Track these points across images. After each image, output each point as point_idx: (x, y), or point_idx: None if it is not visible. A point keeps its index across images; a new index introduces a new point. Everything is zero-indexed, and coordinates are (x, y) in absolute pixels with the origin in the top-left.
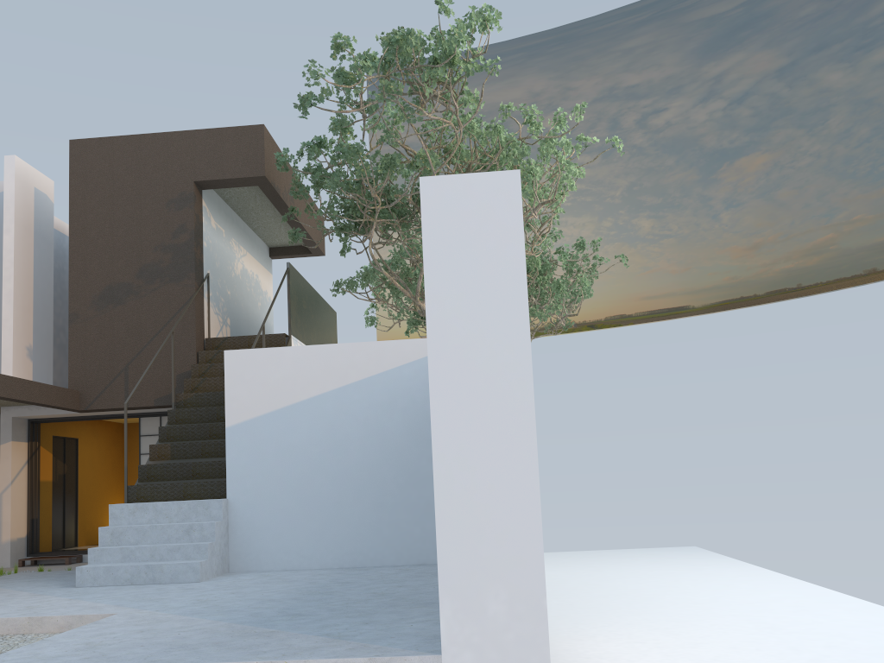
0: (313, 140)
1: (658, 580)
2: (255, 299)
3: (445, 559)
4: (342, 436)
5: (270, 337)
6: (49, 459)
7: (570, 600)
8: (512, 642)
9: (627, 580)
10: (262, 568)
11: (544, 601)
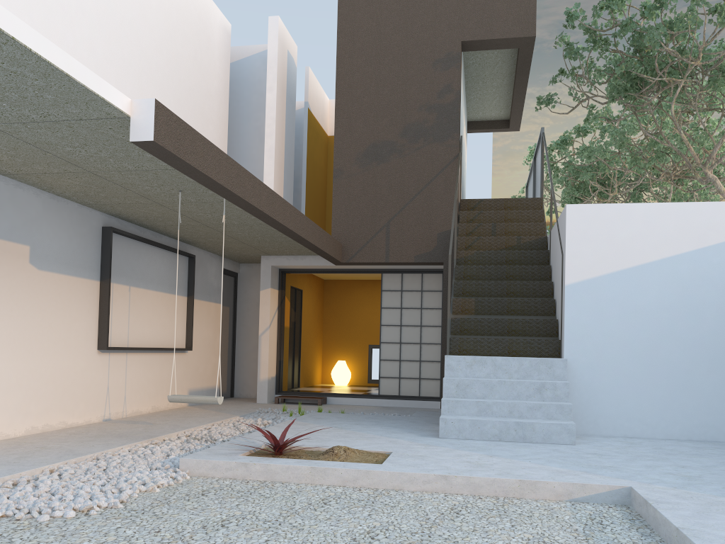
0: None
1: None
2: (464, 169)
3: None
4: (696, 302)
5: (527, 200)
6: (288, 307)
7: None
8: None
9: None
10: (599, 432)
11: None
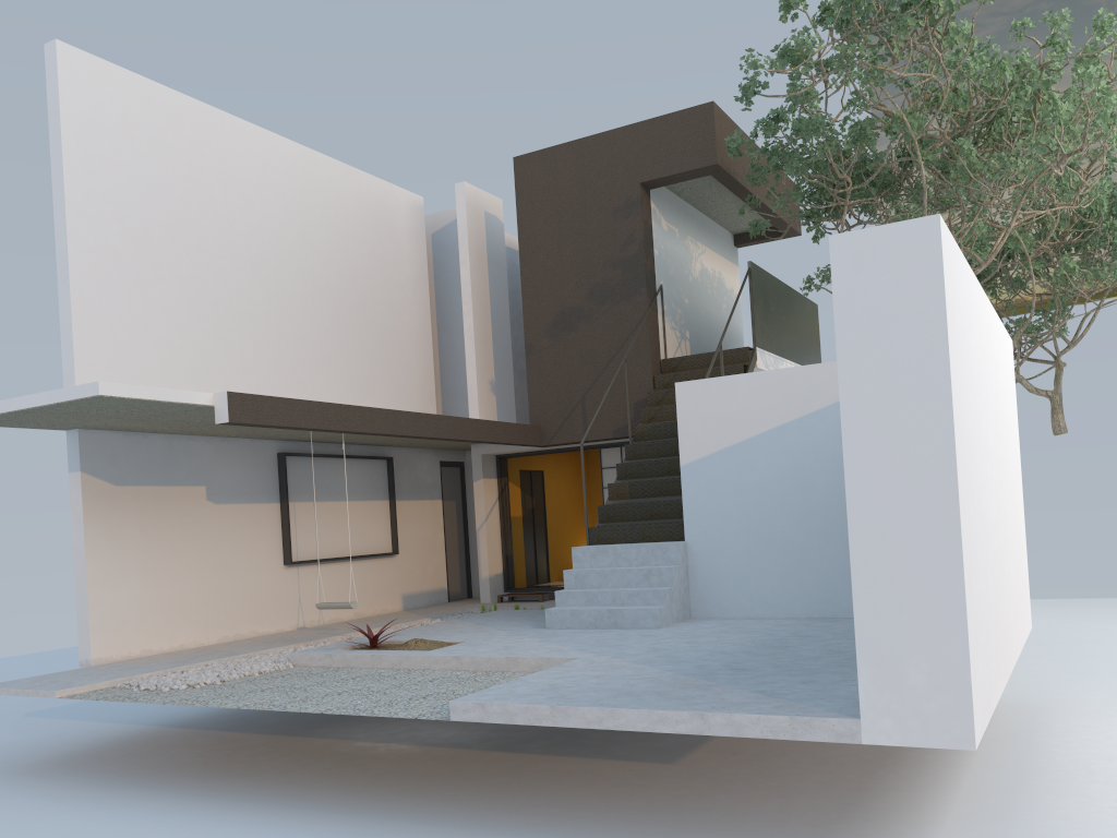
0: (769, 115)
1: None
2: (718, 302)
3: (862, 628)
4: (806, 472)
5: (731, 352)
6: (517, 494)
7: None
8: (933, 712)
9: None
10: (724, 615)
11: (967, 674)
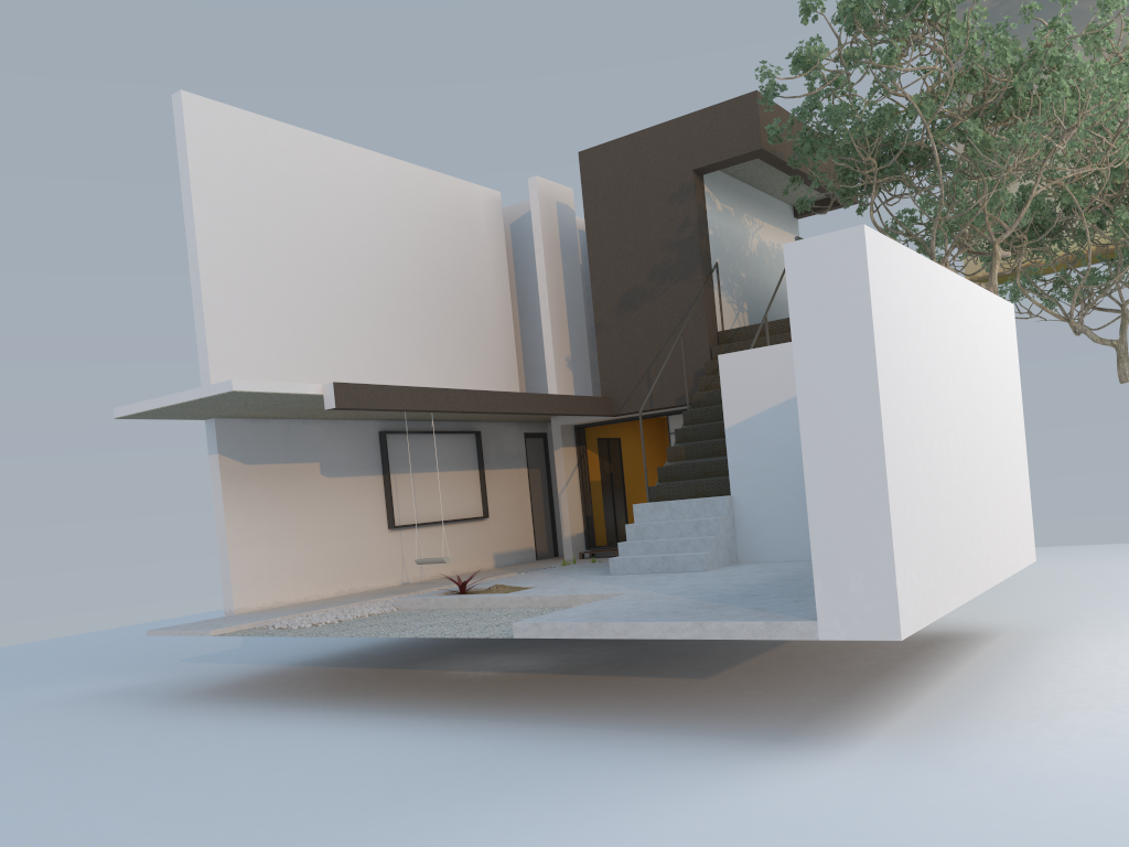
0: (803, 103)
1: None
2: (777, 273)
3: (816, 550)
4: None
5: (781, 322)
6: (596, 460)
7: None
8: (870, 613)
9: None
10: (766, 559)
11: (894, 582)
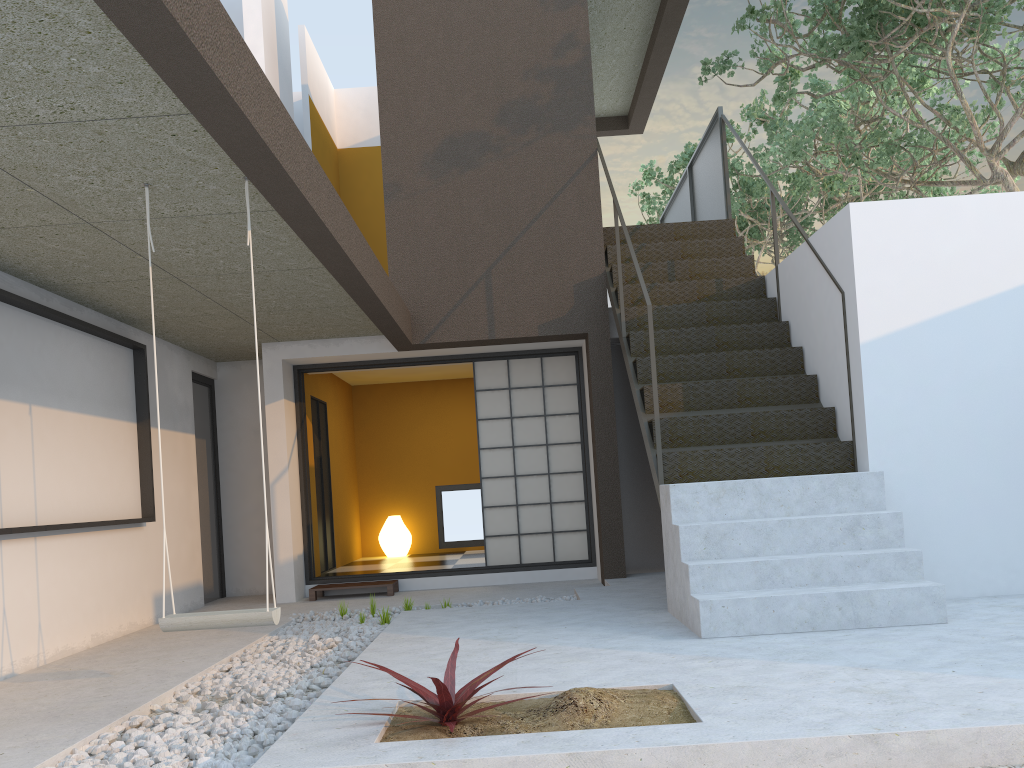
0: None
1: None
2: None
3: None
4: None
5: (710, 225)
6: (310, 432)
7: None
8: None
9: None
10: None
11: None
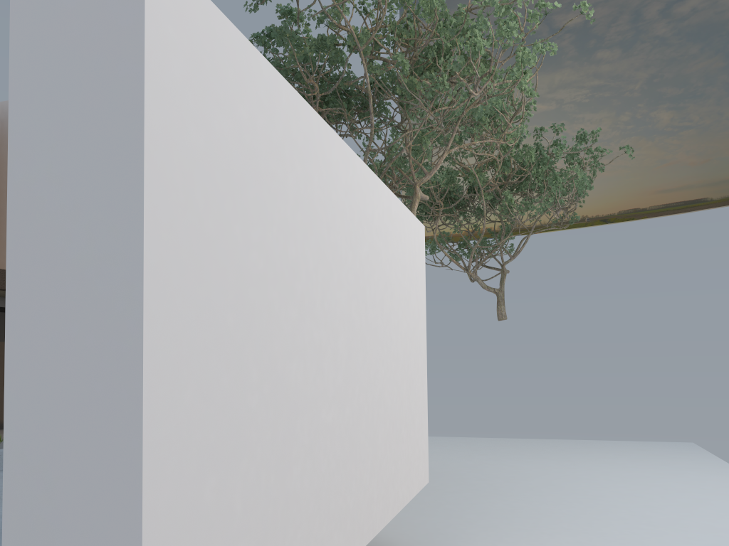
0: (263, 30)
1: (627, 485)
2: None
3: None
4: None
5: None
6: None
7: (516, 504)
8: None
9: (593, 482)
10: None
11: None
